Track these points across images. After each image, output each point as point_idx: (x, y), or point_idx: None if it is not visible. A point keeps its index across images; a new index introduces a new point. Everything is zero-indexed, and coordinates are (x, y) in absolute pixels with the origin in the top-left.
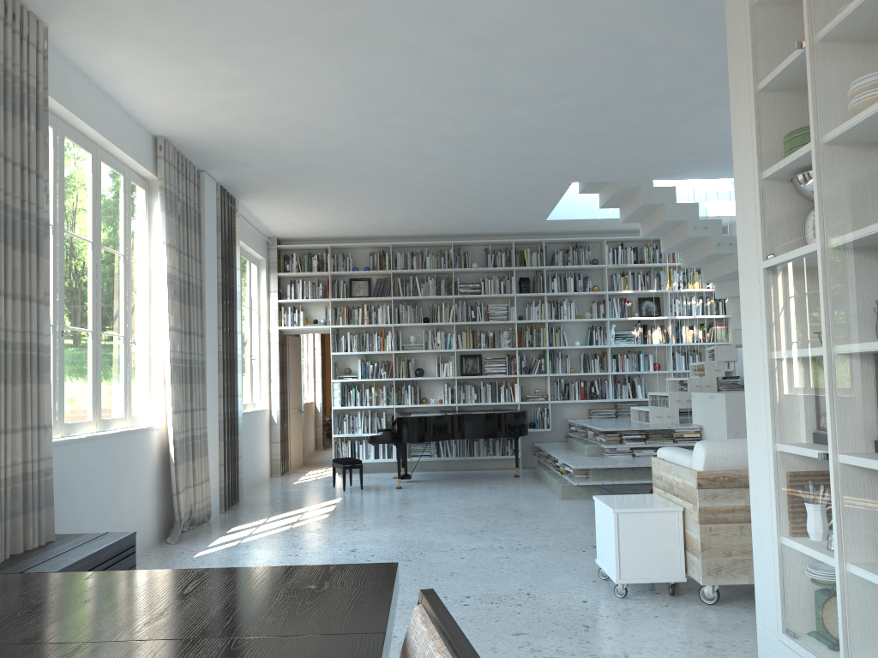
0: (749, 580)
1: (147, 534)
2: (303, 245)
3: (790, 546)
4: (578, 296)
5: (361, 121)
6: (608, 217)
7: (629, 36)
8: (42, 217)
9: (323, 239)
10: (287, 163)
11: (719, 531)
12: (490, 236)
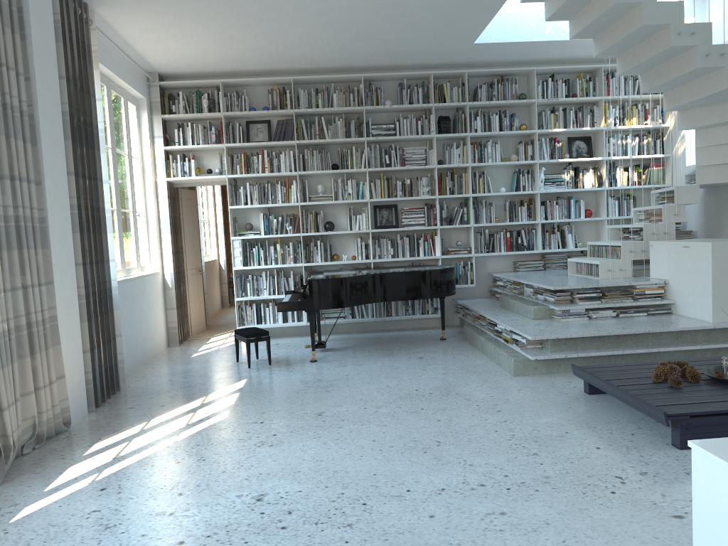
0: None
1: None
2: (189, 81)
3: None
4: (502, 137)
5: None
6: (545, 39)
7: None
8: None
9: (213, 75)
10: None
11: None
12: (405, 70)
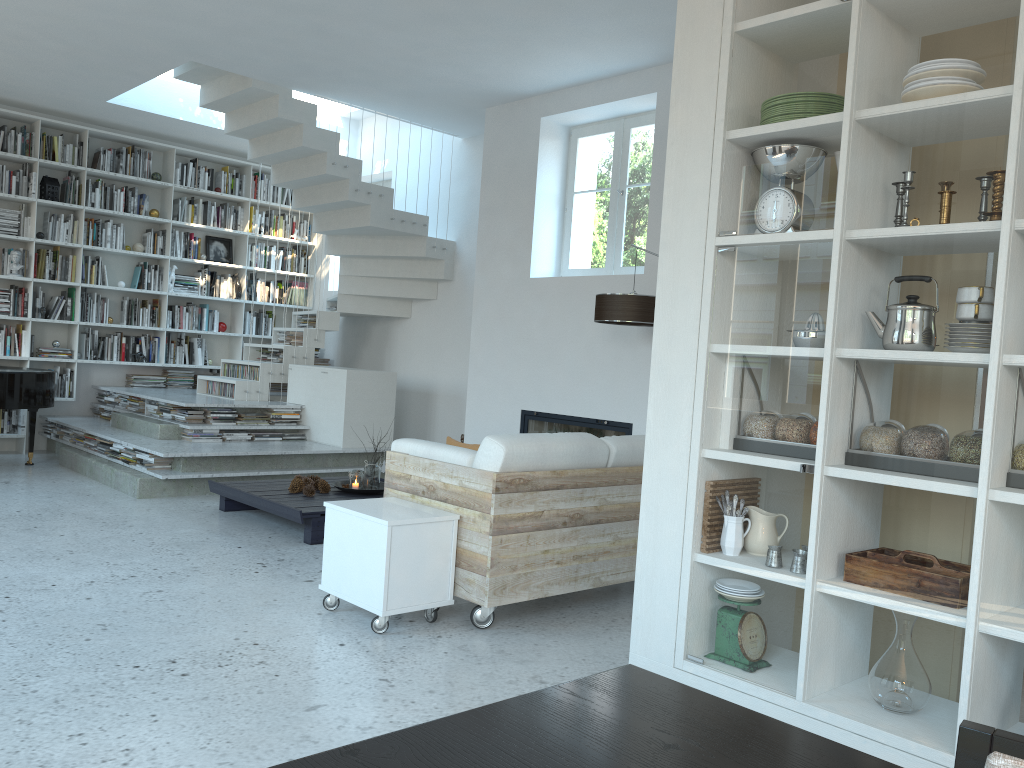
0: (529, 596)
1: None
2: None
3: (713, 564)
4: (126, 220)
5: None
6: (194, 121)
7: None
8: None
9: None
10: None
11: (509, 543)
12: None
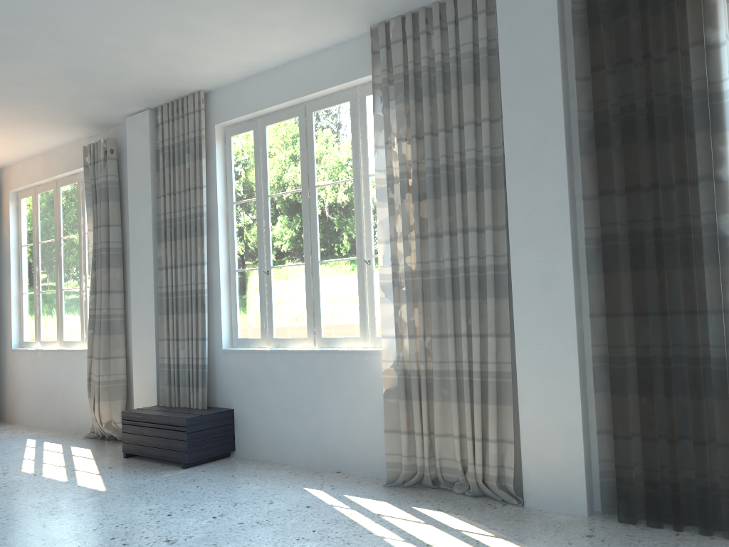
0: None
1: (376, 461)
2: None
3: None
4: None
5: None
6: None
7: None
8: (197, 212)
9: None
10: None
11: None
12: None
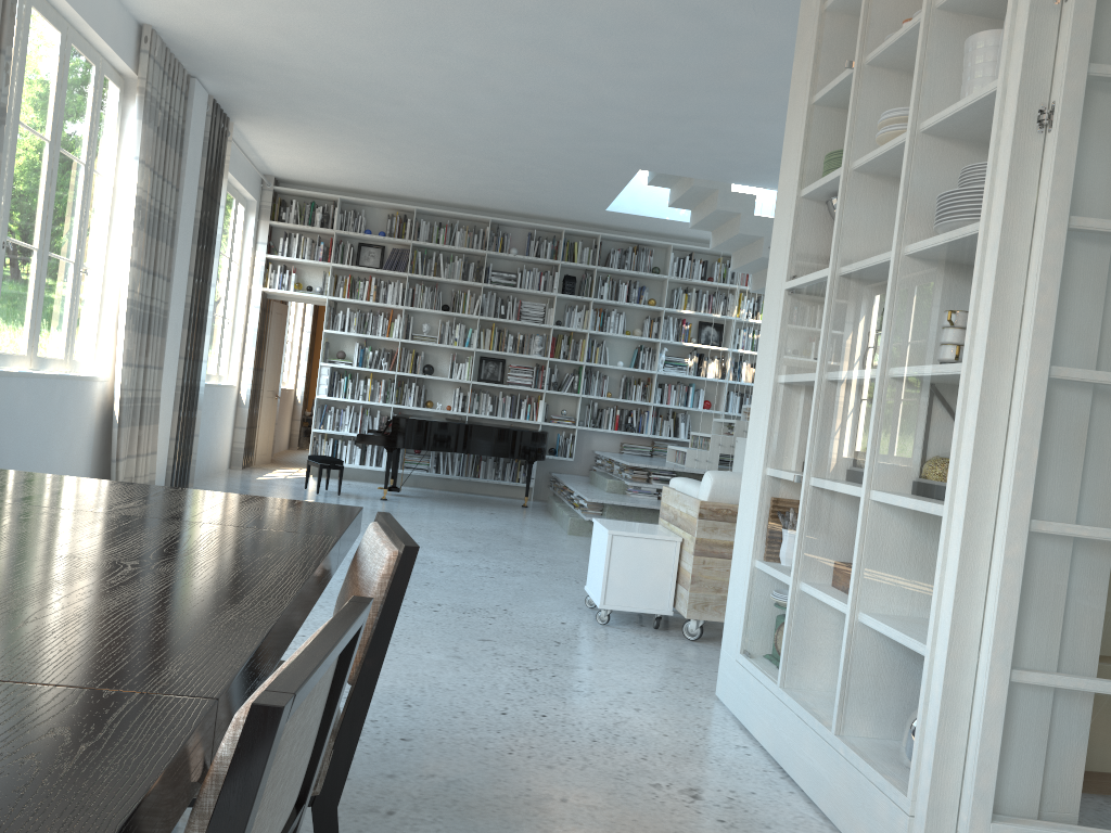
0: None
1: None
2: (306, 191)
3: (761, 568)
4: (630, 309)
5: (397, 52)
6: (678, 219)
7: (714, 12)
8: None
9: (333, 188)
10: (301, 86)
11: (713, 565)
12: (538, 220)
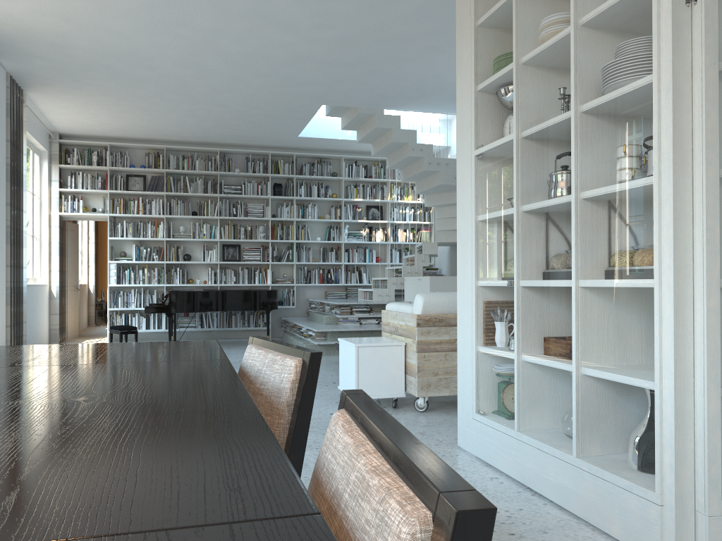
0: (449, 392)
1: None
2: (84, 141)
3: (484, 351)
4: (320, 201)
5: (151, 28)
6: (347, 138)
7: None
8: None
9: (103, 138)
10: (78, 60)
11: (431, 358)
12: (251, 148)
